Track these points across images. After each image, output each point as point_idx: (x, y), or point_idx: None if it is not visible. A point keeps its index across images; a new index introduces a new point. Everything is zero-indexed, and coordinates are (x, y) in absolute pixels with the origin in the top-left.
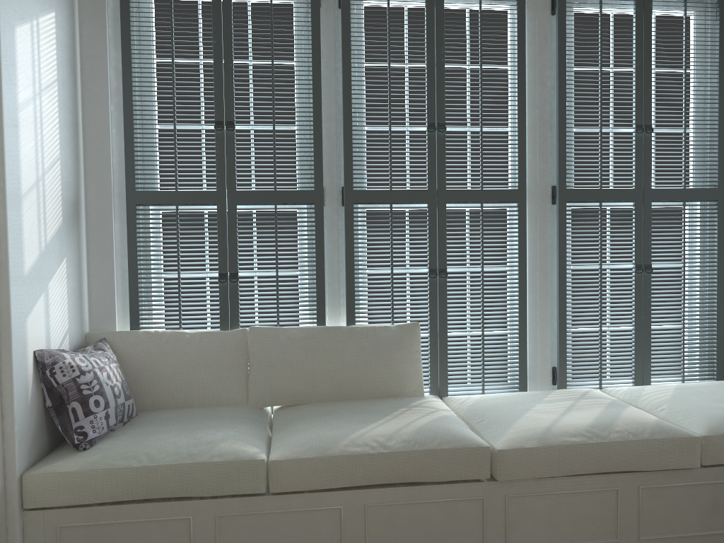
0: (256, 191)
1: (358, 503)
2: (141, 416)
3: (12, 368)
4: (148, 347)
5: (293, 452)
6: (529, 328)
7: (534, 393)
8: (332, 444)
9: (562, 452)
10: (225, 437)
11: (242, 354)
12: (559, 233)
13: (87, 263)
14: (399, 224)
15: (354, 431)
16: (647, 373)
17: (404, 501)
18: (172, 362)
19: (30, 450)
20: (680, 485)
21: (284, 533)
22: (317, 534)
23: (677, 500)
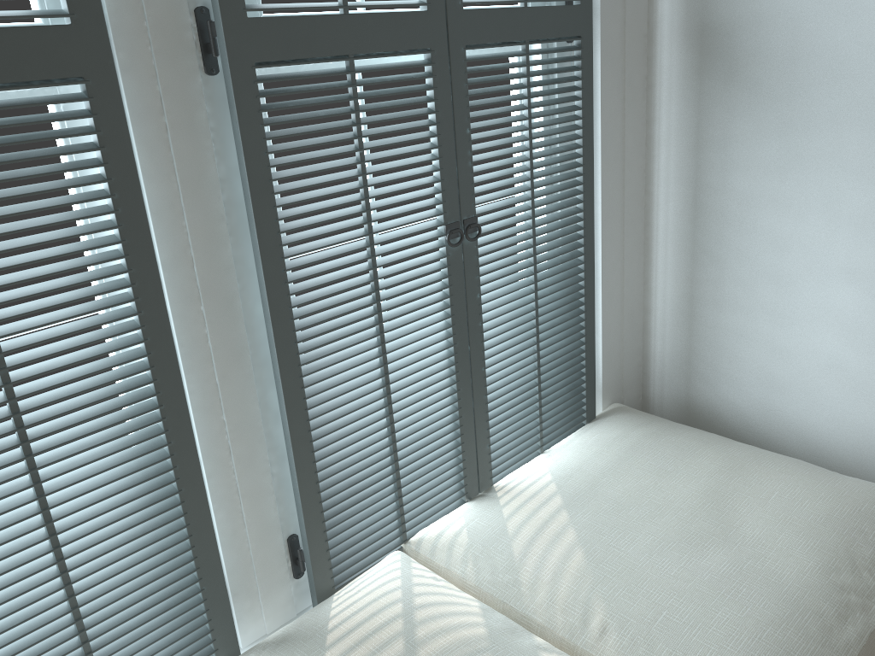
0: None
1: None
2: None
3: None
4: None
5: None
6: (208, 471)
7: None
8: None
9: None
10: None
11: None
12: (251, 175)
13: None
14: None
15: None
16: (486, 462)
17: None
18: None
19: None
20: None
21: None
22: None
23: None
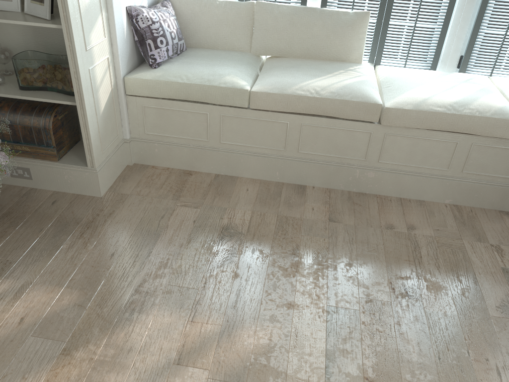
0: None
1: (298, 122)
2: (188, 51)
3: (114, 17)
4: (193, 7)
5: (265, 88)
6: (451, 25)
7: (436, 73)
8: (288, 87)
9: (426, 115)
10: (229, 73)
11: (249, 19)
12: None
13: None
14: None
15: (304, 81)
16: None
17: (324, 126)
18: (207, 19)
19: (128, 64)
20: (500, 147)
21: (256, 130)
22: (273, 134)
23: (495, 155)
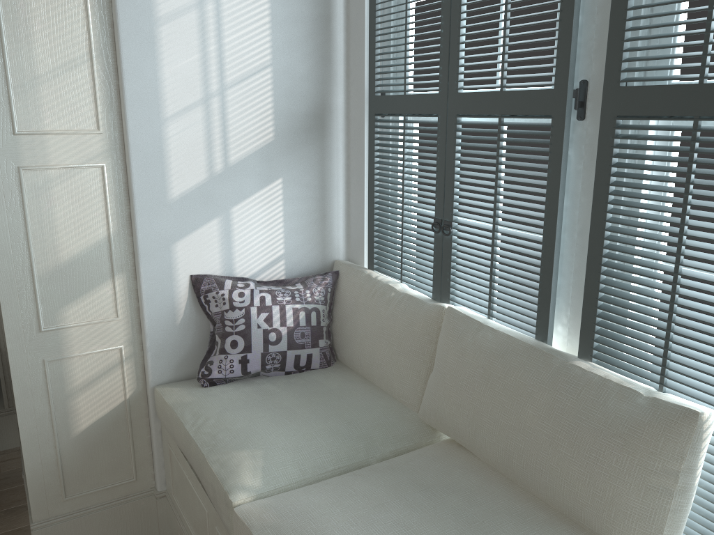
0: (478, 93)
1: None
2: (323, 371)
3: (141, 289)
4: (359, 294)
5: (260, 516)
6: None
7: None
8: None
9: None
10: (265, 445)
11: (428, 341)
12: None
13: (346, 182)
14: (711, 171)
15: None
16: None
17: None
18: (367, 321)
19: (180, 366)
20: None
21: None
22: None
23: None
